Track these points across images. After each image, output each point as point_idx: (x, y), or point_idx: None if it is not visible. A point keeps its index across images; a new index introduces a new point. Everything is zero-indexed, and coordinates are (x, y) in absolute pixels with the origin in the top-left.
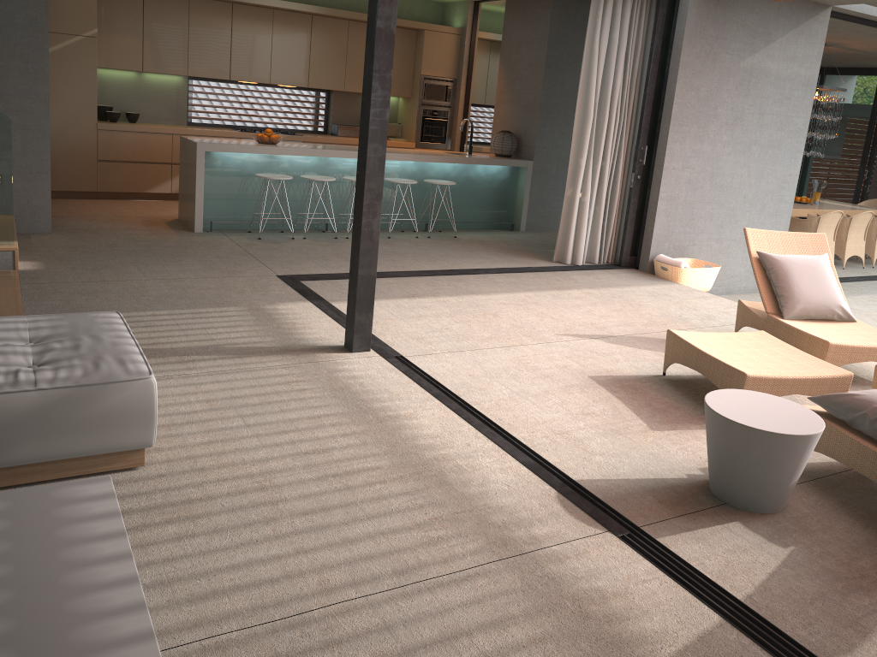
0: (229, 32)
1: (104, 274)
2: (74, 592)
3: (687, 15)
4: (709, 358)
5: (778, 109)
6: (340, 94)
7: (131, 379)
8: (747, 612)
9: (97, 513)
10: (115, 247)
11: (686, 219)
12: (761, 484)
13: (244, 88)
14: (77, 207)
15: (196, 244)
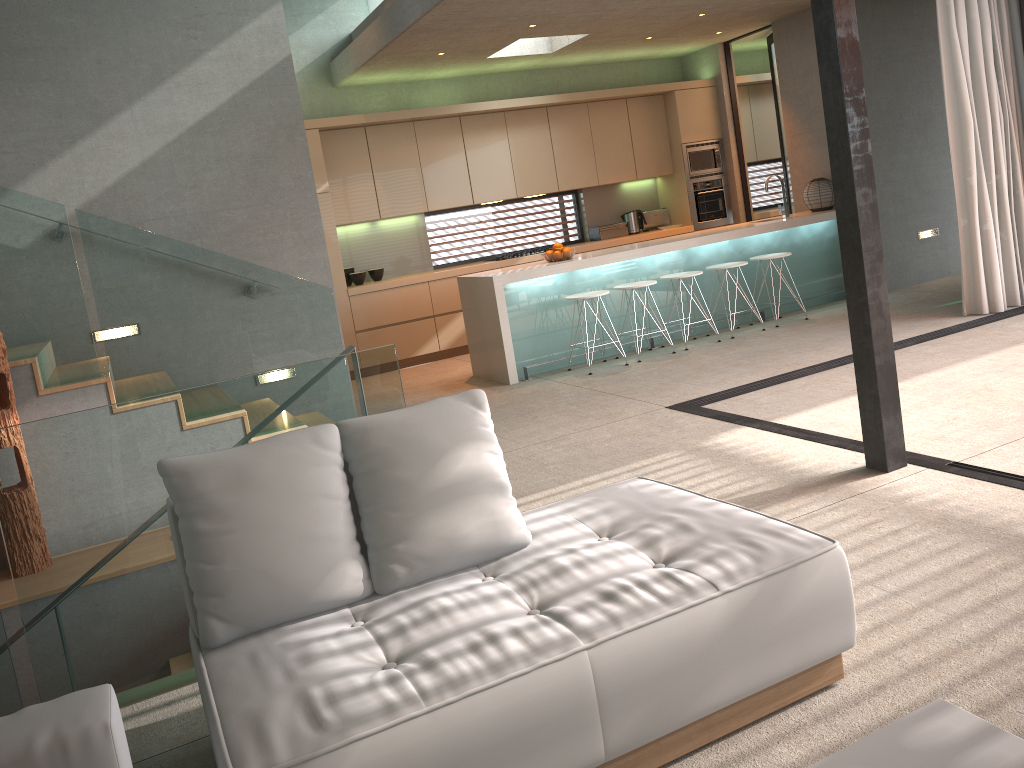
0: (462, 151)
1: None
2: None
3: None
4: None
5: None
6: (590, 191)
7: (818, 553)
8: None
9: (1020, 762)
10: None
11: None
12: None
13: (484, 211)
14: None
15: (528, 396)
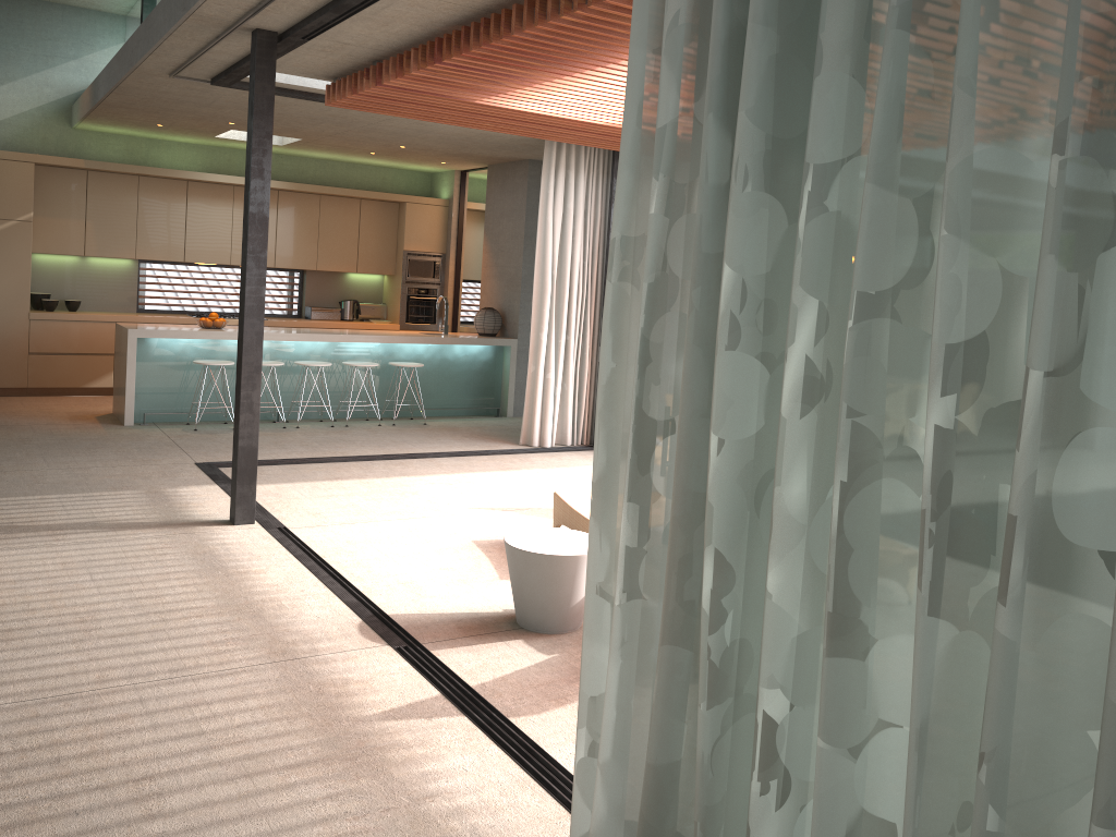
0: (183, 212)
1: (4, 465)
2: None
3: None
4: (575, 514)
5: None
6: (315, 273)
7: None
8: (466, 690)
9: None
10: (27, 441)
11: None
12: (544, 605)
13: (204, 270)
14: (0, 404)
15: (120, 436)
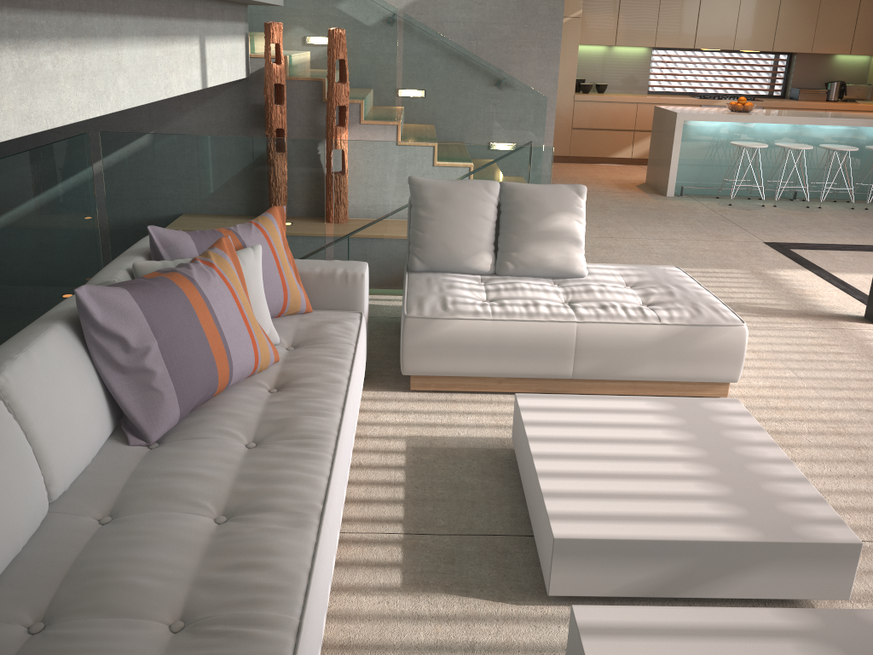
0: (697, 2)
1: (608, 231)
2: (763, 478)
3: None
4: None
5: None
6: (803, 56)
7: (729, 324)
8: None
9: (744, 425)
10: (605, 208)
11: None
12: None
13: (703, 55)
14: (556, 170)
15: (673, 207)
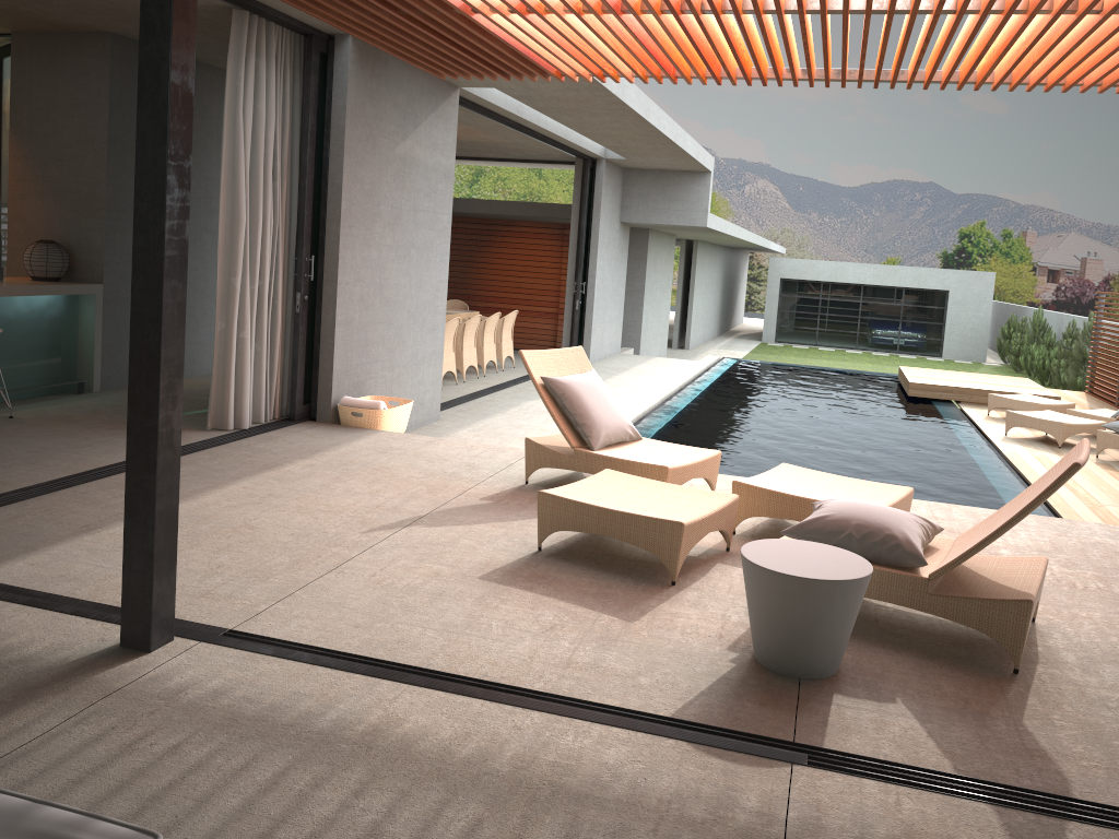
0: None
1: None
2: None
3: (347, 87)
4: (620, 515)
5: (429, 205)
6: None
7: None
8: (990, 786)
9: None
10: None
11: (362, 346)
12: (838, 642)
13: None
14: None
15: None
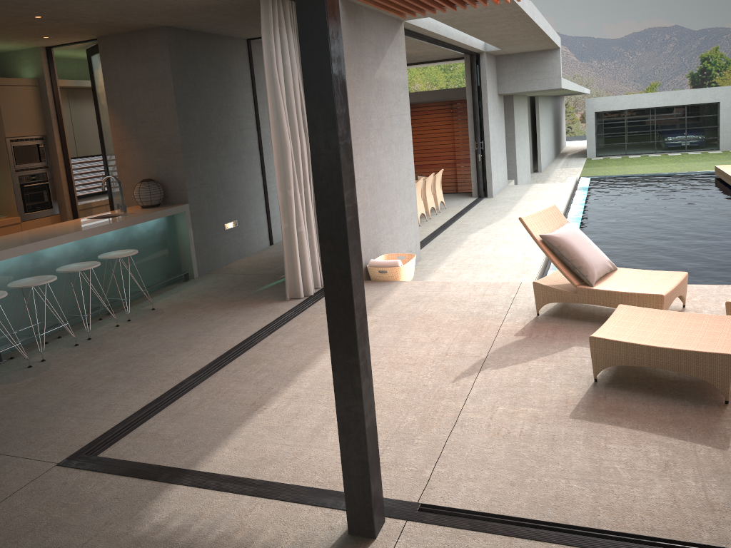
0: None
1: None
2: None
3: (342, 37)
4: (670, 351)
5: (397, 110)
6: None
7: None
8: None
9: None
10: None
11: (374, 221)
12: None
13: None
14: None
15: None
